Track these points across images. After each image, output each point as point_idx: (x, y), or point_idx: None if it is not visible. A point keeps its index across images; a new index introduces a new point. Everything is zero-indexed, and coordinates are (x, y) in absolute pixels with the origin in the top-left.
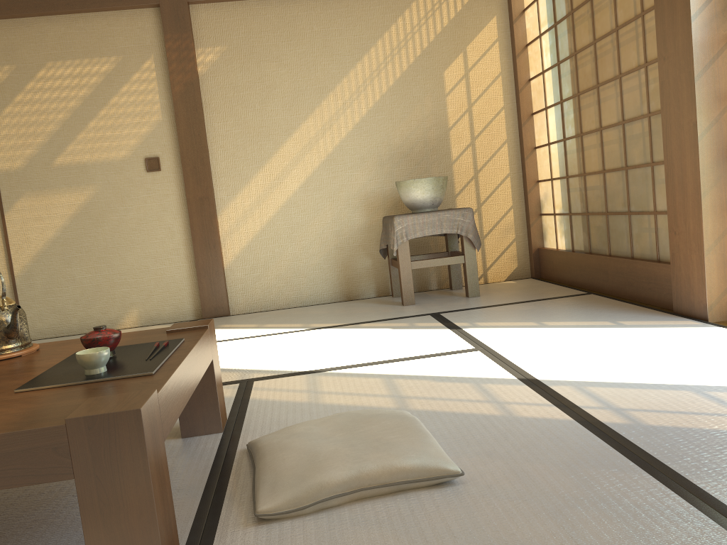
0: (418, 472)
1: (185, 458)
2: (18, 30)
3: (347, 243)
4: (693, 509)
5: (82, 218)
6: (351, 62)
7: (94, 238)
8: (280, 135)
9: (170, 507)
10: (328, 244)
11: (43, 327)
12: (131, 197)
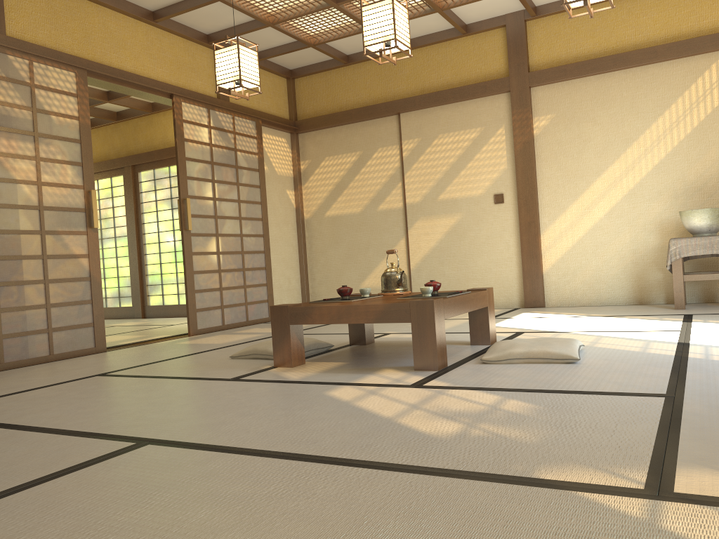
0: (557, 355)
1: (467, 349)
2: (424, 116)
3: (641, 259)
4: (667, 376)
5: (452, 234)
6: (653, 117)
7: (458, 248)
8: (591, 176)
9: (444, 344)
10: (625, 259)
11: None
12: (483, 221)
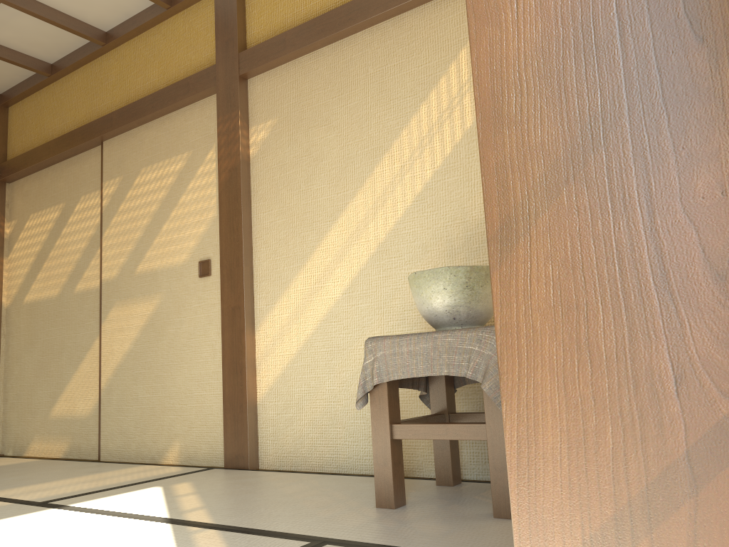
0: None
1: None
2: (127, 142)
3: None
4: None
5: (149, 330)
6: (414, 105)
7: (155, 353)
8: (324, 222)
9: None
10: None
11: (112, 448)
12: (185, 307)
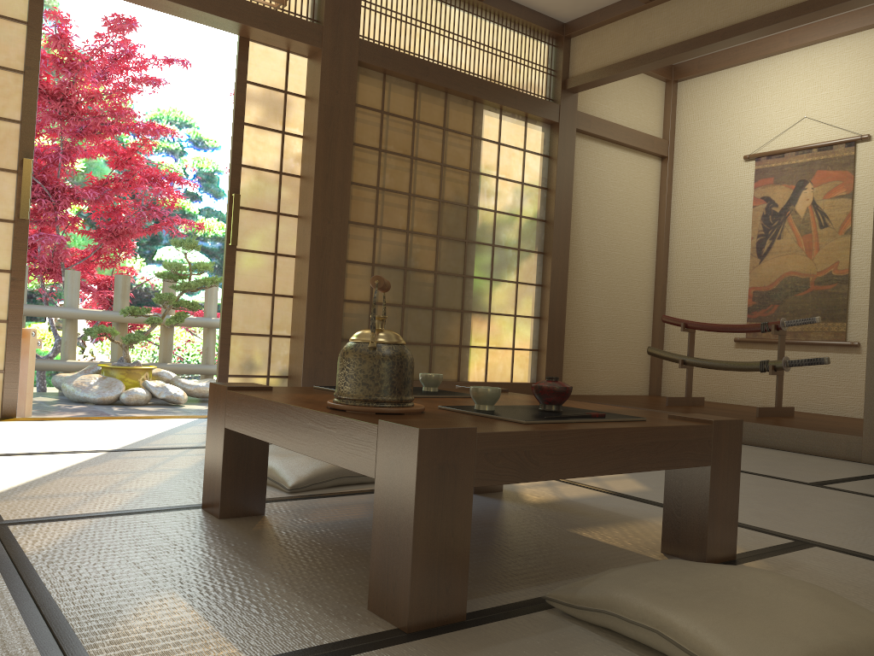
0: None
1: (318, 505)
2: None
3: None
4: None
5: None
6: None
7: None
8: None
9: None
10: None
11: None
12: None
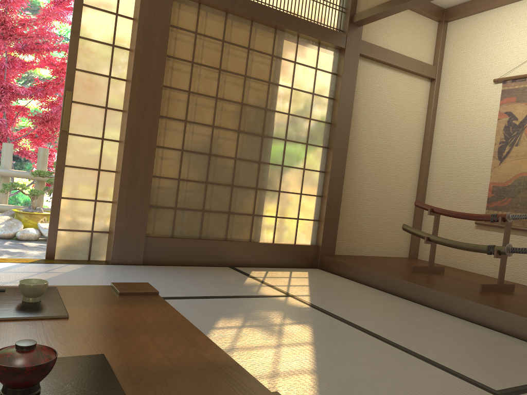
0: None
1: None
2: None
3: None
4: None
5: None
6: None
7: None
8: None
9: None
10: None
11: None
12: None
